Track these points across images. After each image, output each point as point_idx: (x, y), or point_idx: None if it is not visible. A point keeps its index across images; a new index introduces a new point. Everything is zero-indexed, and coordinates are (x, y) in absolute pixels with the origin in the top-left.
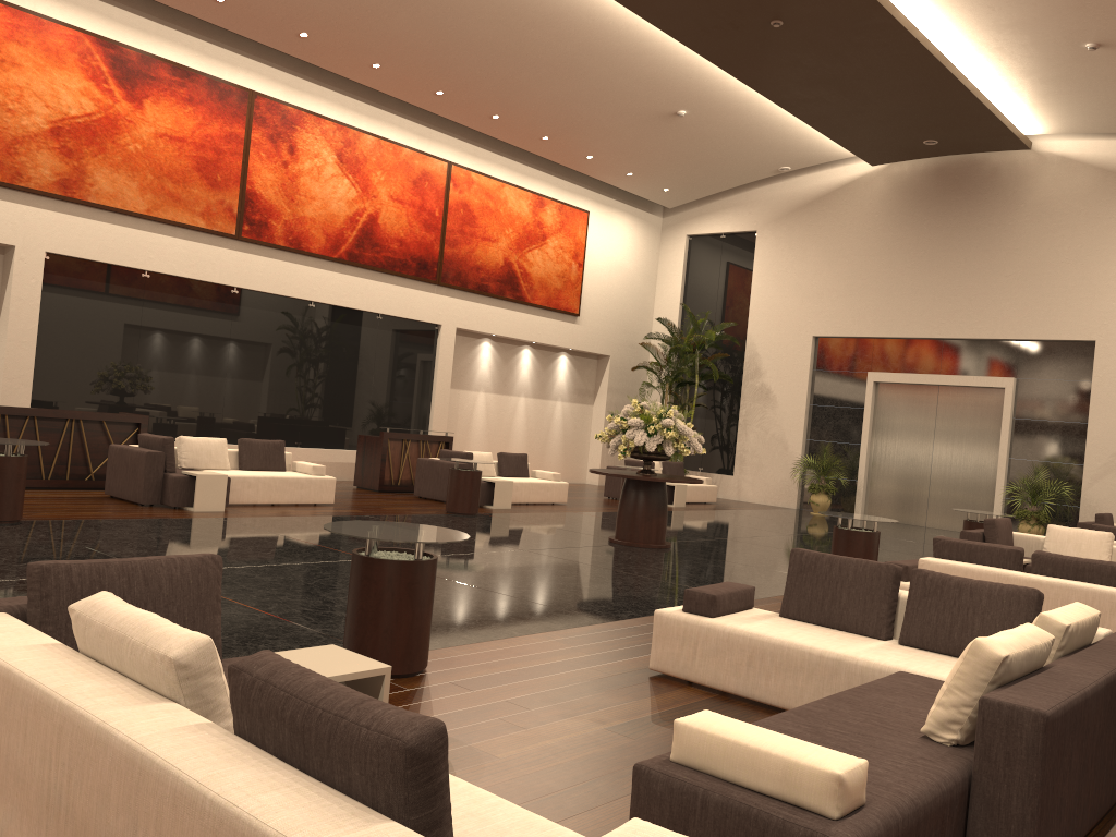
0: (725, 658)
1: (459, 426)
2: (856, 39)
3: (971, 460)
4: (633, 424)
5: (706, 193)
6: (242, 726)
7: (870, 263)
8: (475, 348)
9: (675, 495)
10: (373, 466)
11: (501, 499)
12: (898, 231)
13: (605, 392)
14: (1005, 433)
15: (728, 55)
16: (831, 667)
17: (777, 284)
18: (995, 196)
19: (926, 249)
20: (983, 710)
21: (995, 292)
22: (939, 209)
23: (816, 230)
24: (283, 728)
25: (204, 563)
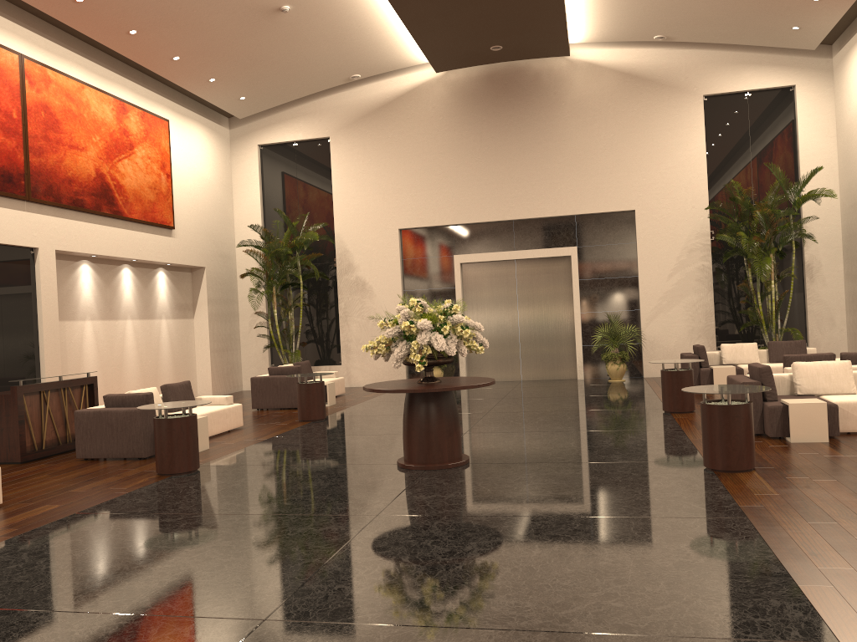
0: None
1: (70, 362)
2: None
3: (551, 319)
4: (426, 327)
5: (279, 102)
6: None
7: (441, 160)
8: (74, 272)
9: (328, 394)
10: (6, 433)
11: (200, 440)
12: (463, 130)
13: (205, 304)
14: (576, 292)
15: None
16: None
17: (358, 185)
18: (540, 97)
19: (489, 144)
20: None
21: (552, 177)
22: (496, 110)
23: (388, 133)
24: None
25: None
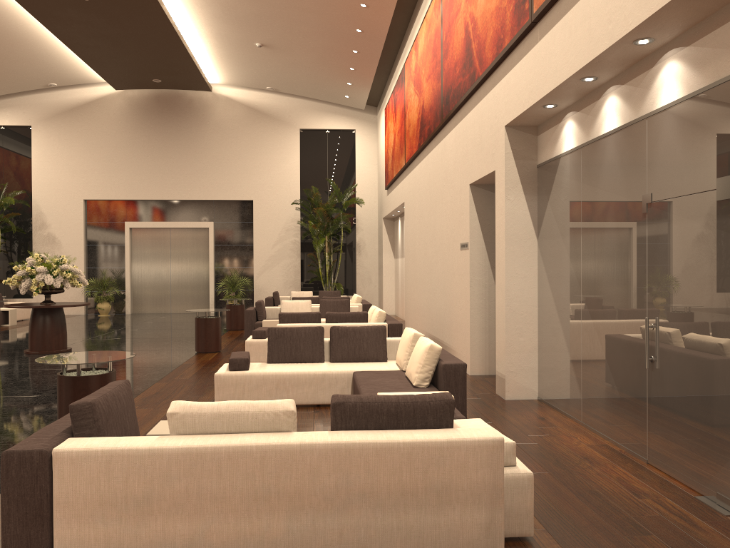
0: (262, 388)
1: None
2: (135, 17)
3: (194, 270)
4: (42, 270)
5: None
6: (349, 425)
7: (119, 152)
8: None
9: (10, 317)
10: None
11: None
12: (136, 133)
13: None
14: (211, 253)
15: (43, 9)
16: (320, 378)
17: (53, 164)
18: (193, 116)
19: (155, 145)
20: (445, 368)
21: (198, 172)
22: (160, 121)
23: (78, 128)
24: (383, 416)
25: (128, 385)
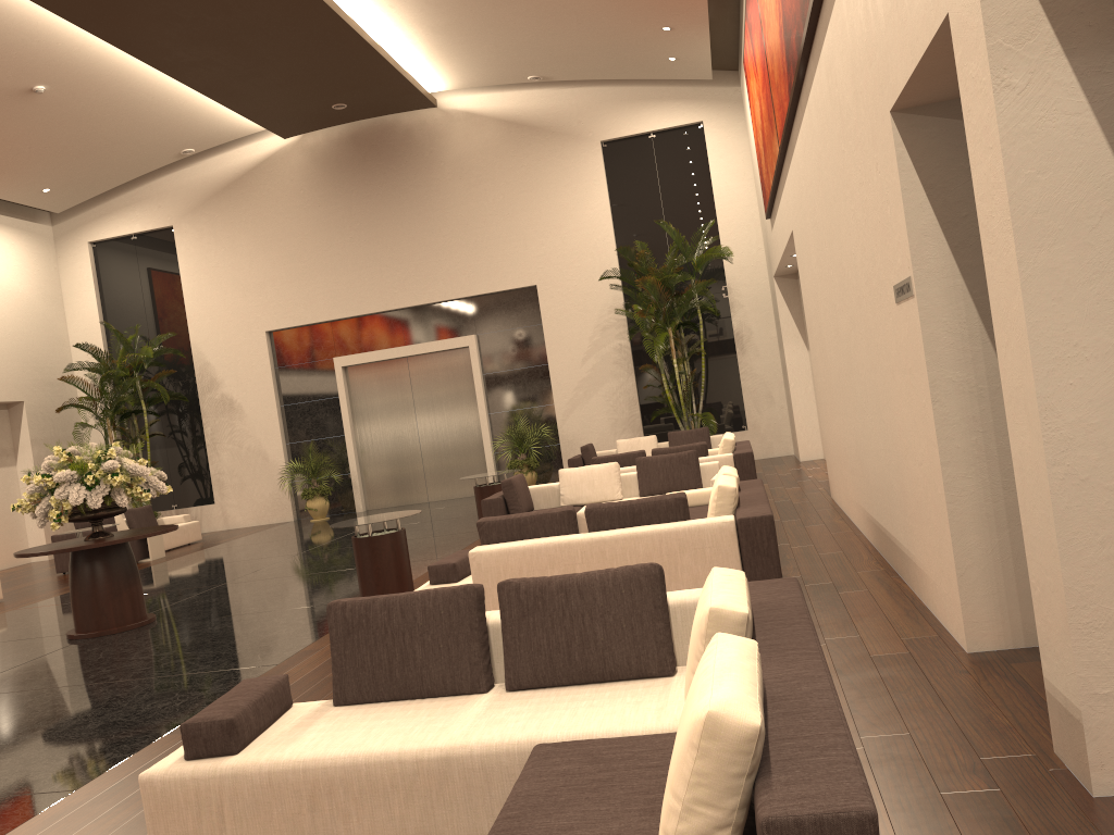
0: (273, 813)
1: None
2: None
3: (455, 424)
4: (63, 479)
5: (101, 189)
6: None
7: (308, 243)
8: None
9: (150, 546)
10: None
11: None
12: (329, 205)
13: (29, 447)
14: (480, 390)
15: (80, 5)
16: (437, 772)
17: (212, 282)
18: (415, 158)
19: (362, 220)
20: None
21: (438, 254)
22: (365, 177)
23: (241, 216)
24: None
25: None
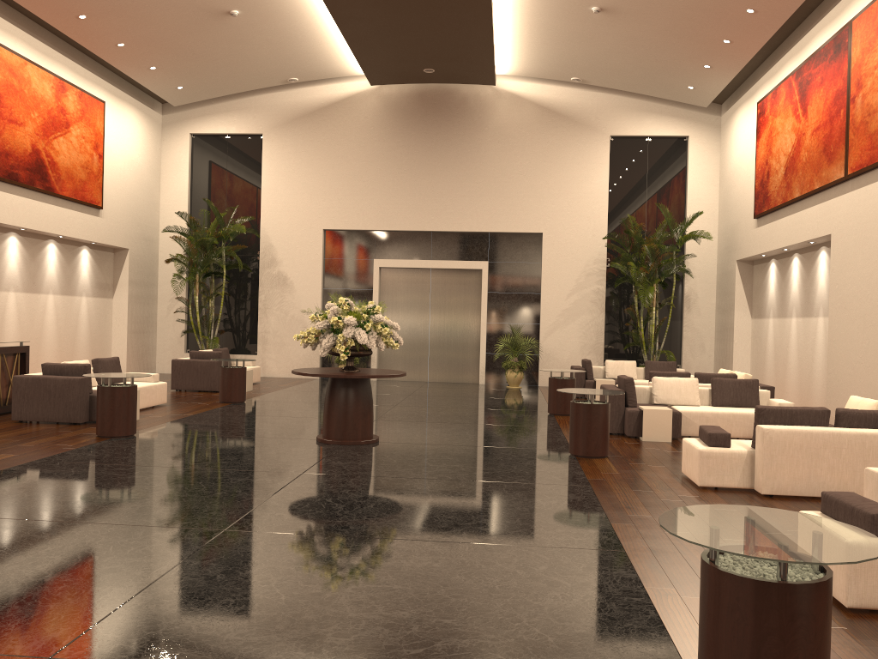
0: None
1: None
2: None
3: (459, 326)
4: (352, 322)
5: (215, 95)
6: None
7: (369, 168)
8: (2, 243)
9: (246, 380)
10: None
11: None
12: (391, 142)
13: (126, 285)
14: (484, 304)
15: None
16: None
17: (287, 183)
18: (466, 120)
19: (415, 158)
20: None
21: (470, 195)
22: (424, 127)
23: (320, 137)
24: None
25: None
